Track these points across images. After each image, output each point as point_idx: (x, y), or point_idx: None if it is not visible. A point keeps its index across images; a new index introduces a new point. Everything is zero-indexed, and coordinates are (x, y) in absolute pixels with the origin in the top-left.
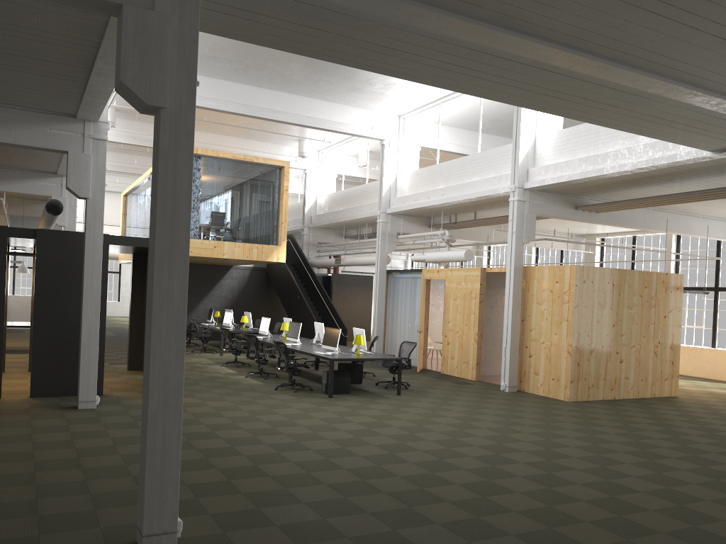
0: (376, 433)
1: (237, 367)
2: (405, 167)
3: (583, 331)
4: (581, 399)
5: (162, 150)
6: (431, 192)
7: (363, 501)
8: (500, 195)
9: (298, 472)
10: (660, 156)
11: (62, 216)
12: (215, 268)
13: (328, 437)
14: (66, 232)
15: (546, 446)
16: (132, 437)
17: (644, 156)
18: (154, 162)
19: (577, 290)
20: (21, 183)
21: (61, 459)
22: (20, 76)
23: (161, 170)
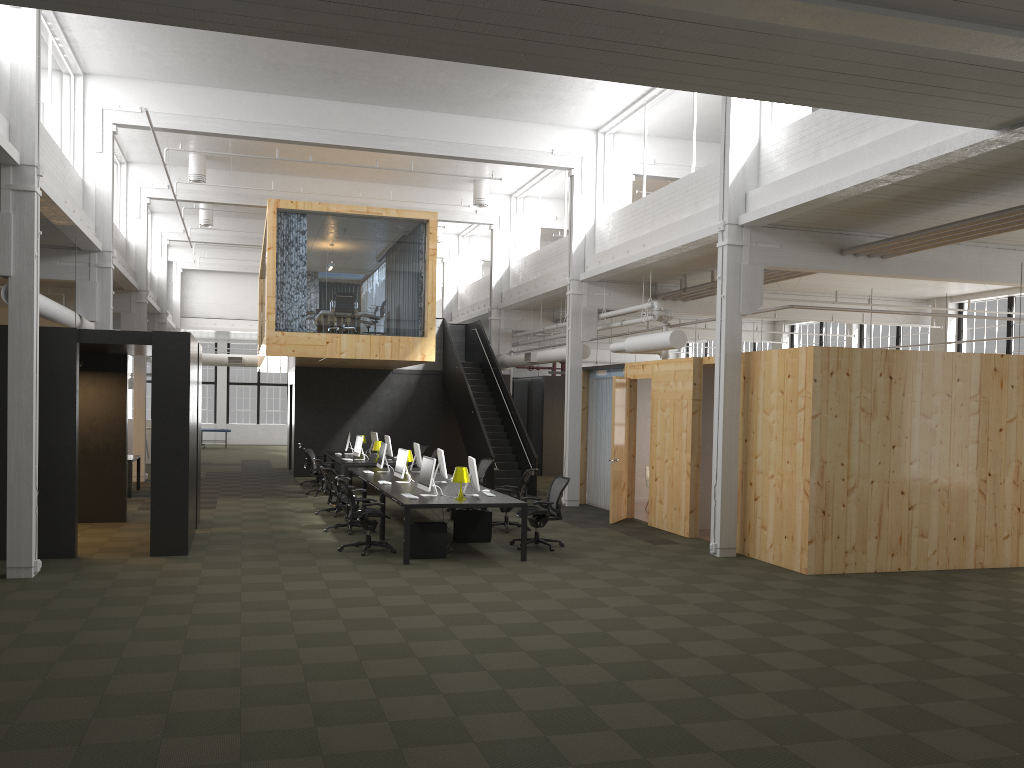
0: (389, 624)
1: (337, 517)
2: (607, 208)
3: (831, 456)
4: (832, 571)
5: None
6: (631, 243)
7: (178, 748)
8: (714, 239)
9: (159, 689)
10: (921, 149)
11: (91, 307)
12: (366, 373)
13: (300, 630)
14: None
15: (653, 655)
16: (7, 623)
17: (902, 151)
18: None
19: (818, 389)
20: None
21: None
22: None
23: None
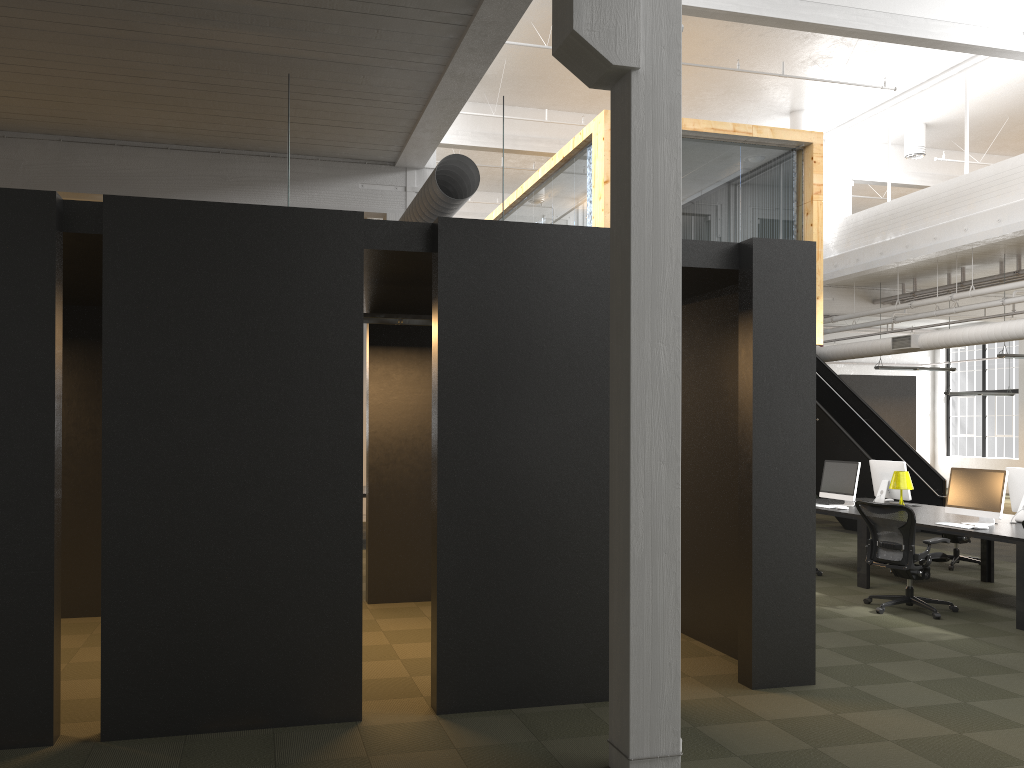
0: None
1: None
2: None
3: None
4: None
5: None
6: None
7: None
8: None
9: None
10: None
11: None
12: None
13: None
14: (513, 227)
15: None
16: None
17: None
18: None
19: None
20: (326, 188)
21: None
22: None
23: None
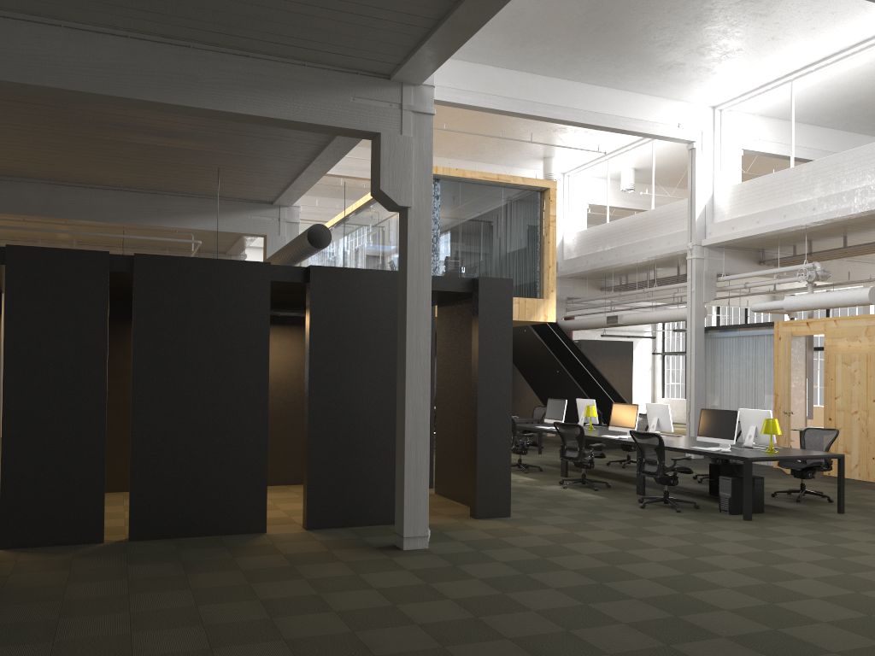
0: None
1: (527, 473)
2: (727, 179)
3: None
4: None
5: None
6: (789, 207)
7: None
8: None
9: None
10: None
11: None
12: None
13: None
14: (350, 270)
15: None
16: (570, 609)
17: None
18: None
19: None
20: (227, 218)
21: None
22: None
23: None
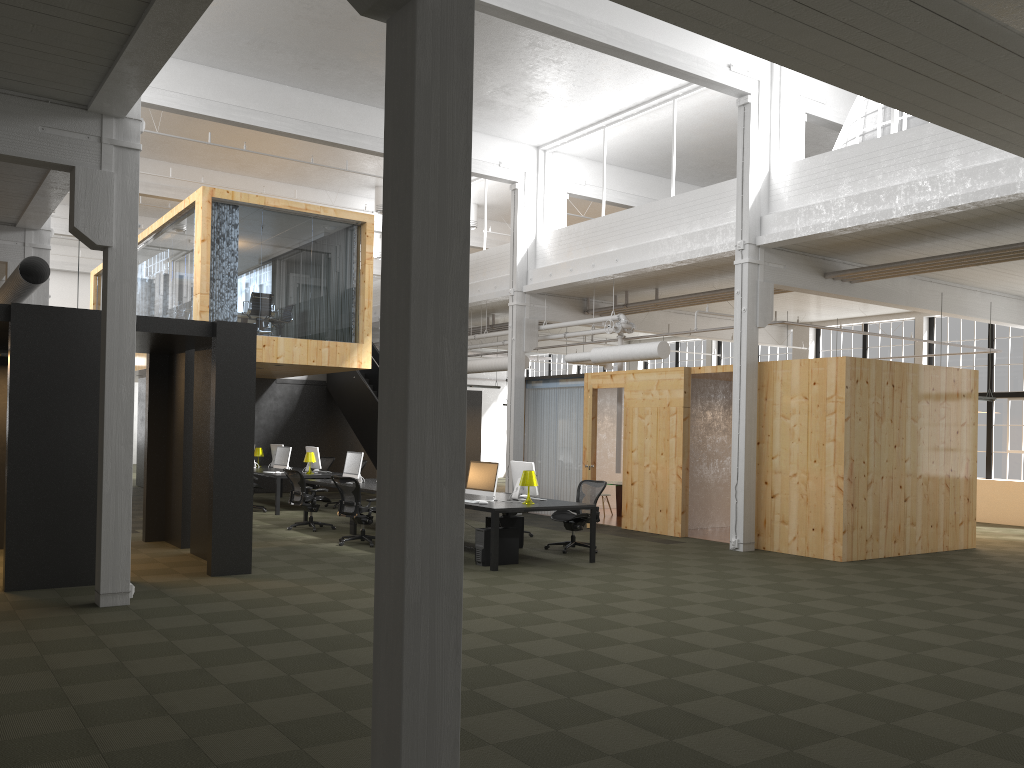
0: (614, 623)
1: (316, 531)
2: (549, 223)
3: (857, 455)
4: (857, 558)
5: (421, 81)
6: (597, 257)
7: (706, 746)
8: (714, 257)
9: (552, 697)
10: (987, 188)
11: None
12: None
13: (547, 634)
14: (61, 310)
15: (887, 631)
16: (225, 651)
17: (959, 188)
18: (397, 109)
19: (848, 395)
20: None
21: (121, 699)
22: (10, 16)
23: (419, 120)
